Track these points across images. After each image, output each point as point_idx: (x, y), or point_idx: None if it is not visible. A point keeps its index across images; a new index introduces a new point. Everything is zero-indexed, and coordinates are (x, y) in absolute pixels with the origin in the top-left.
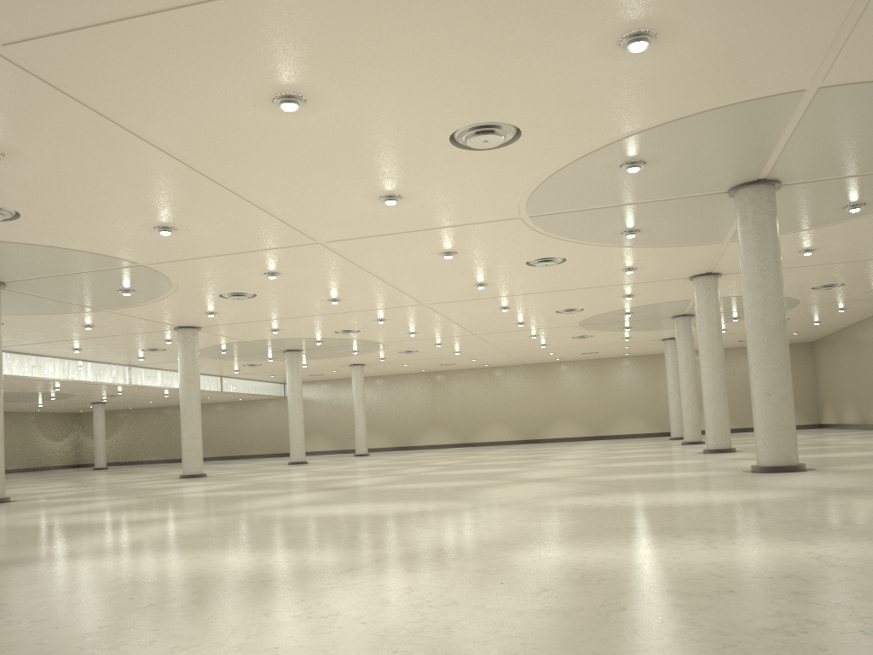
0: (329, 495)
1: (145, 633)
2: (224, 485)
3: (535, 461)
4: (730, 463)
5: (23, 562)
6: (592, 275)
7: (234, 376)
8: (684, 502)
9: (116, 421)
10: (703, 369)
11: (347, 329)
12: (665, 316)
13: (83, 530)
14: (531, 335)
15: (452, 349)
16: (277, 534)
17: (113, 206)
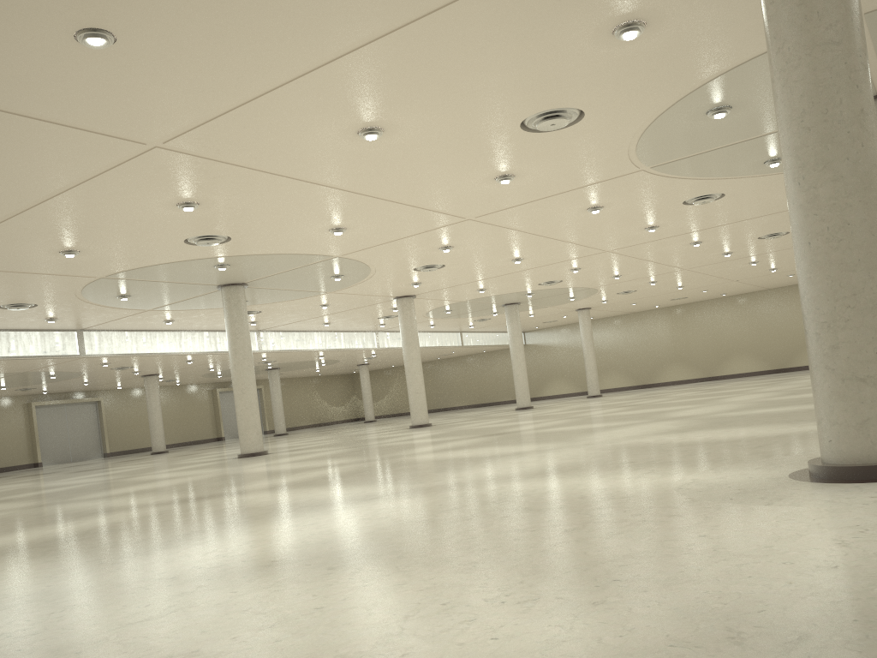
0: (482, 440)
1: (208, 534)
2: (427, 434)
3: (726, 396)
4: None
5: (211, 497)
6: (768, 202)
7: (472, 330)
8: (730, 437)
9: (383, 379)
10: None
11: (548, 281)
12: None
13: (275, 475)
14: (750, 262)
15: (671, 284)
16: (382, 474)
17: (290, 221)
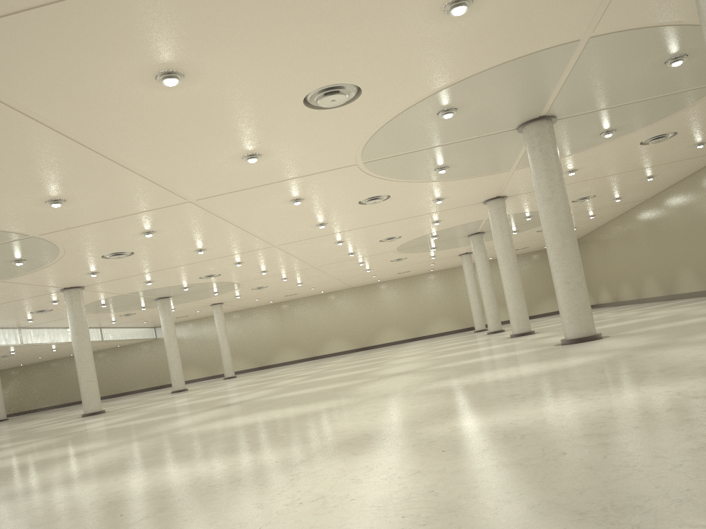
0: (229, 410)
1: None
2: (128, 416)
3: (382, 362)
4: (539, 341)
5: None
6: (410, 207)
7: (111, 326)
8: (531, 372)
9: (9, 378)
10: (503, 272)
11: (210, 274)
12: (463, 236)
13: (26, 469)
14: (359, 263)
15: (295, 281)
16: (210, 445)
17: (9, 185)
